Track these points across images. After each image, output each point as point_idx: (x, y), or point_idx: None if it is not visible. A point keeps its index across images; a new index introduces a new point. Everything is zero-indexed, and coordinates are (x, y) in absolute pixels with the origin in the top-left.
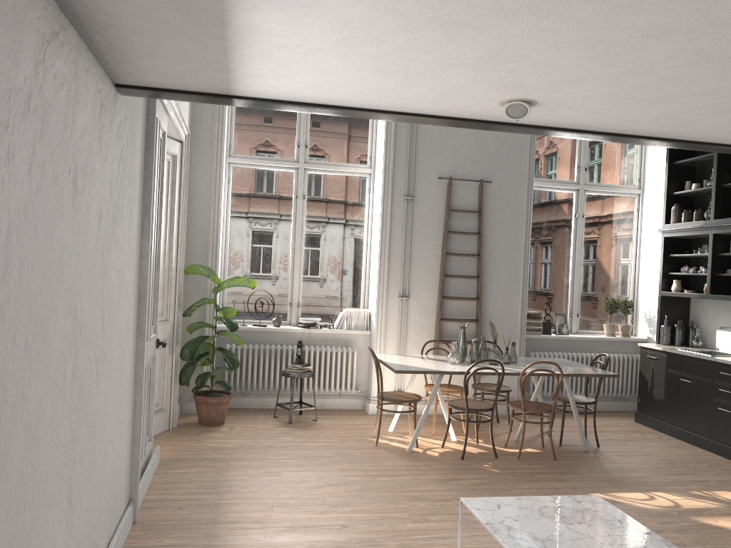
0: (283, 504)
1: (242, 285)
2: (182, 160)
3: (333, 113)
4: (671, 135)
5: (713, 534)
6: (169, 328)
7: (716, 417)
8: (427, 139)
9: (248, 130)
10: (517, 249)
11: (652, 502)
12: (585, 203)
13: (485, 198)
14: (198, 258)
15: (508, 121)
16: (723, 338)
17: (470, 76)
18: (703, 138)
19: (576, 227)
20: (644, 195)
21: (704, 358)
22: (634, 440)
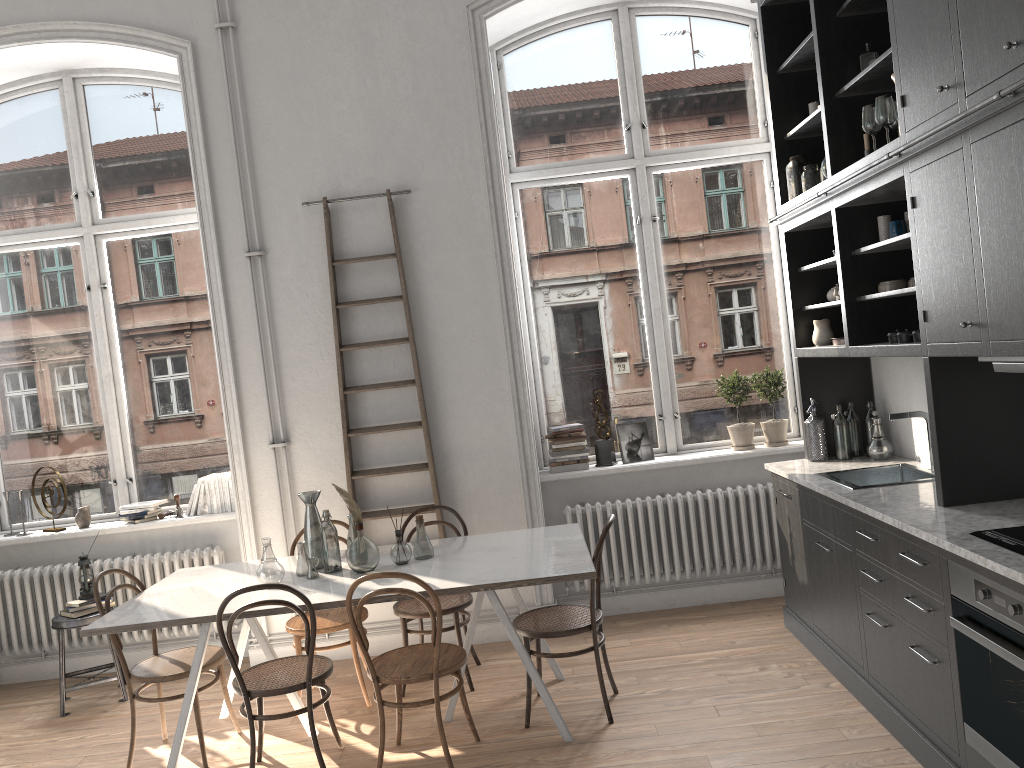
0: None
1: None
2: None
3: None
4: None
5: None
6: None
7: (869, 635)
8: (273, 134)
9: None
10: (493, 312)
11: None
12: (653, 194)
13: (409, 225)
14: None
15: None
16: (923, 434)
17: None
18: None
19: (643, 243)
20: None
21: (834, 498)
22: (720, 690)
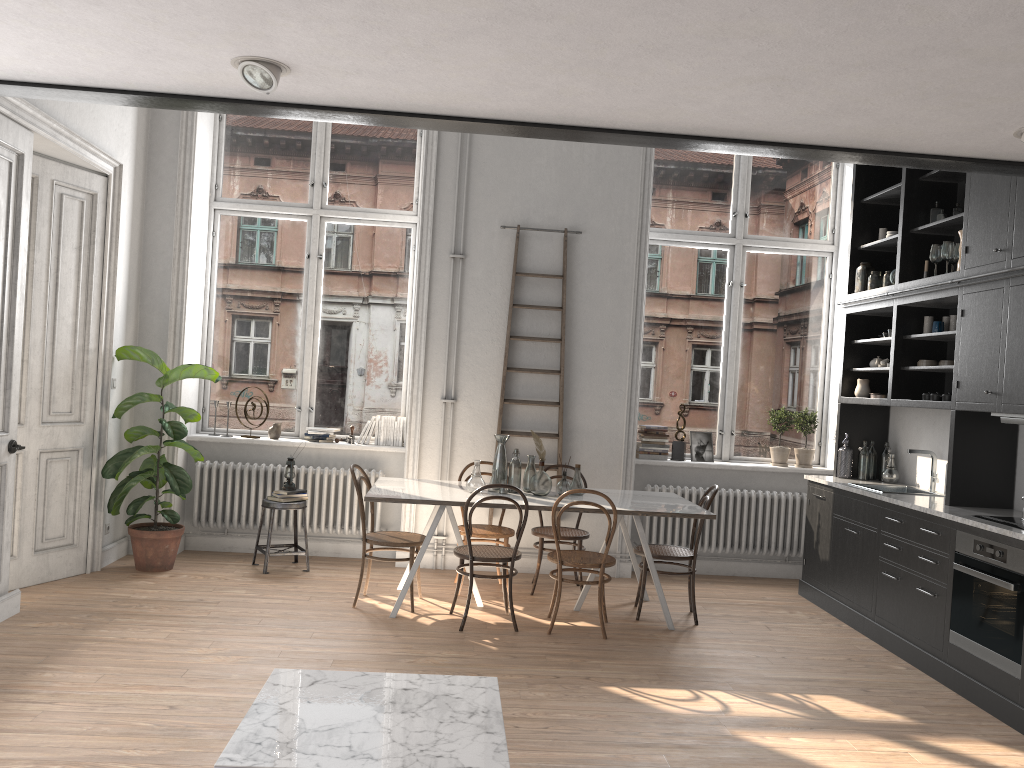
0: (121, 674)
1: (200, 376)
2: (107, 201)
3: (59, 96)
4: (576, 120)
5: (735, 754)
6: (84, 433)
7: (881, 587)
8: (487, 171)
9: (242, 163)
10: (623, 332)
11: (689, 704)
12: (744, 266)
13: (574, 257)
14: (155, 340)
15: (311, 102)
16: (924, 468)
17: (109, 16)
18: (631, 124)
19: (730, 301)
20: (839, 254)
21: (870, 496)
22: (765, 619)
